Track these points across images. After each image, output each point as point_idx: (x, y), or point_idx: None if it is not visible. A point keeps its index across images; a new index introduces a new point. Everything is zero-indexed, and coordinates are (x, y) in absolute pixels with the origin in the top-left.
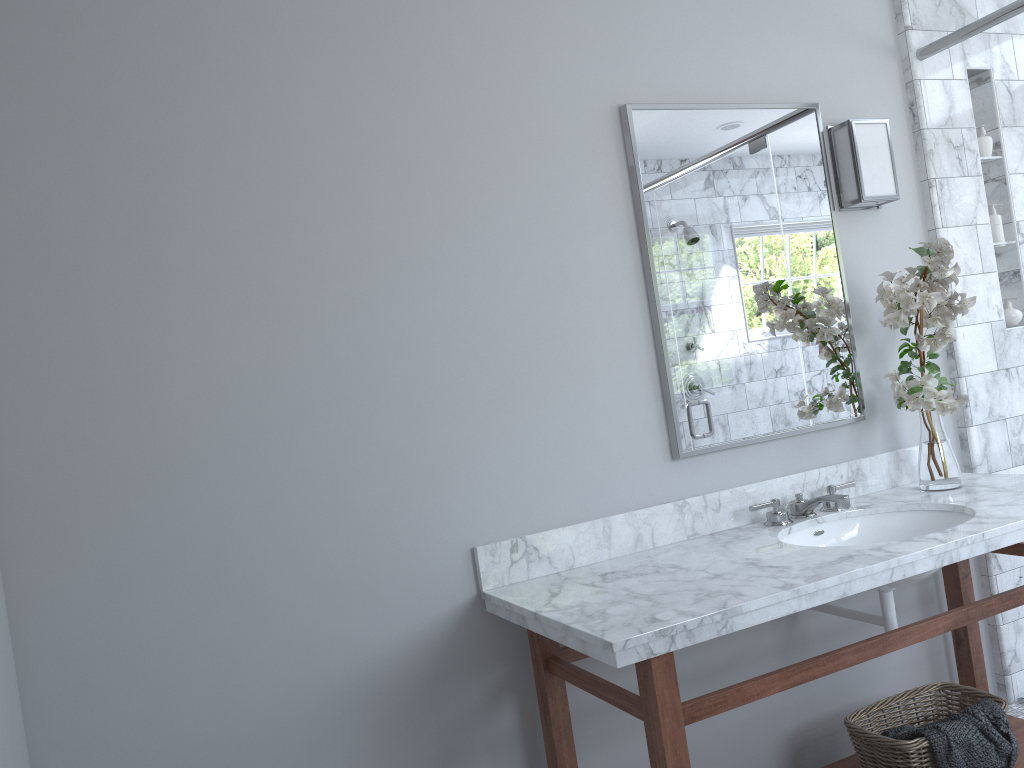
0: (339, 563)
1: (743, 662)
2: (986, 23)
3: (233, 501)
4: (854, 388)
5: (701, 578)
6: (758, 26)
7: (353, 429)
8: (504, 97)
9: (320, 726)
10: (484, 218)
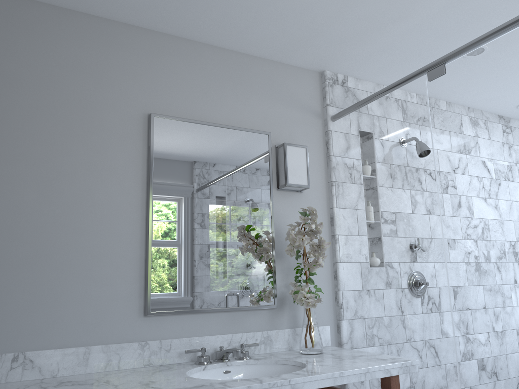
0: None
1: None
2: (358, 105)
3: None
4: (271, 288)
5: None
6: (242, 89)
7: None
8: (76, 97)
9: None
10: (46, 158)
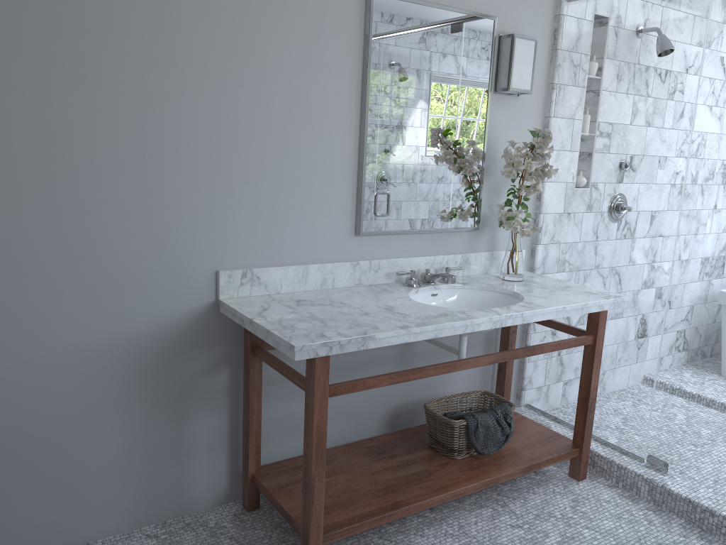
0: (126, 267)
1: (373, 363)
2: None
3: (57, 216)
4: (476, 209)
5: (356, 313)
6: None
7: (147, 181)
8: None
9: (100, 367)
10: (260, 51)
